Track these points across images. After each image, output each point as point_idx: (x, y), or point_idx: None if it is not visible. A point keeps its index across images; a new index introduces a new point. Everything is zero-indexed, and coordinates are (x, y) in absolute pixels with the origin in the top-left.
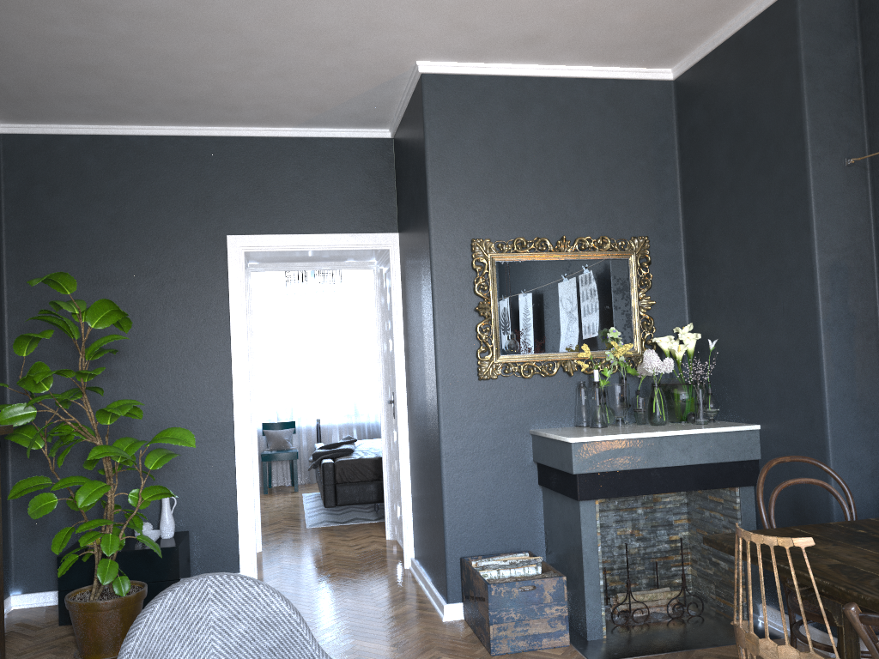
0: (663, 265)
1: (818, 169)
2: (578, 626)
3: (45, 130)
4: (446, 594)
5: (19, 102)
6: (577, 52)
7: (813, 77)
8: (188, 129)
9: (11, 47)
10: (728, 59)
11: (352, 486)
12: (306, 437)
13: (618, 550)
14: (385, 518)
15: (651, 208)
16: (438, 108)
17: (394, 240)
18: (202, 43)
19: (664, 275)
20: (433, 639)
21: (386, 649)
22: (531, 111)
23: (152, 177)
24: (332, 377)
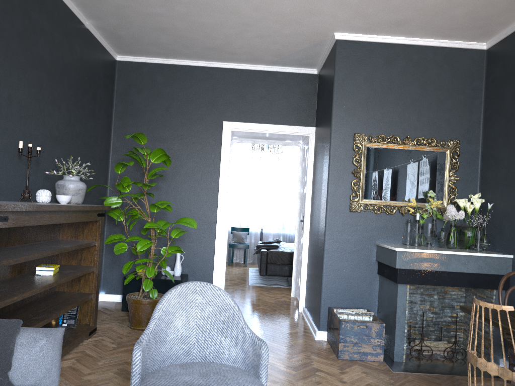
0: (466, 158)
1: None
2: (389, 353)
3: (138, 60)
4: (318, 325)
5: (128, 45)
6: (427, 31)
7: None
8: (209, 63)
9: (128, 17)
10: None
11: (276, 265)
12: (254, 237)
13: (419, 317)
14: (292, 285)
15: (463, 123)
16: (343, 59)
17: (312, 131)
18: (221, 19)
19: (467, 163)
20: (308, 347)
21: (282, 347)
22: (397, 64)
23: (188, 87)
24: (272, 206)
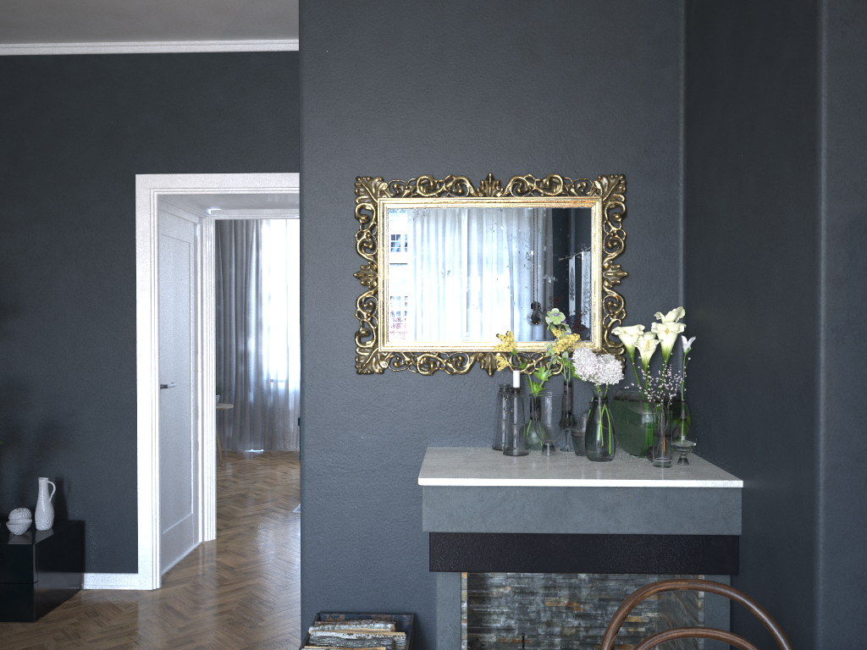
0: (648, 218)
1: (839, 43)
2: None
3: None
4: None
5: None
6: None
7: None
8: (96, 45)
9: None
10: None
11: None
12: None
13: (545, 627)
14: None
15: (634, 132)
16: None
17: None
18: None
19: (649, 233)
20: None
21: None
22: None
23: (56, 104)
24: None
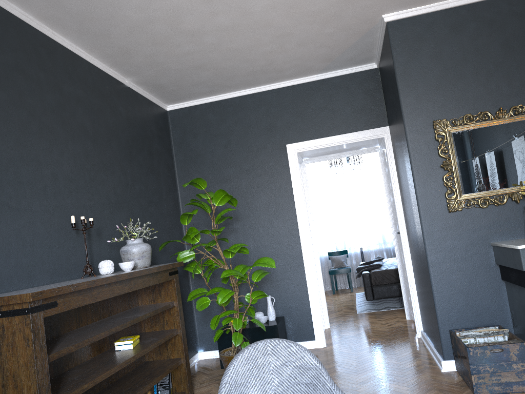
0: None
1: None
2: None
3: (188, 104)
4: (442, 354)
5: (173, 92)
6: None
7: None
8: (258, 88)
9: (162, 64)
10: None
11: (382, 287)
12: (354, 259)
13: None
14: (404, 306)
15: None
16: (400, 41)
17: (386, 131)
18: (254, 37)
19: None
20: (434, 383)
21: (402, 389)
22: (466, 28)
23: (243, 119)
24: (366, 221)
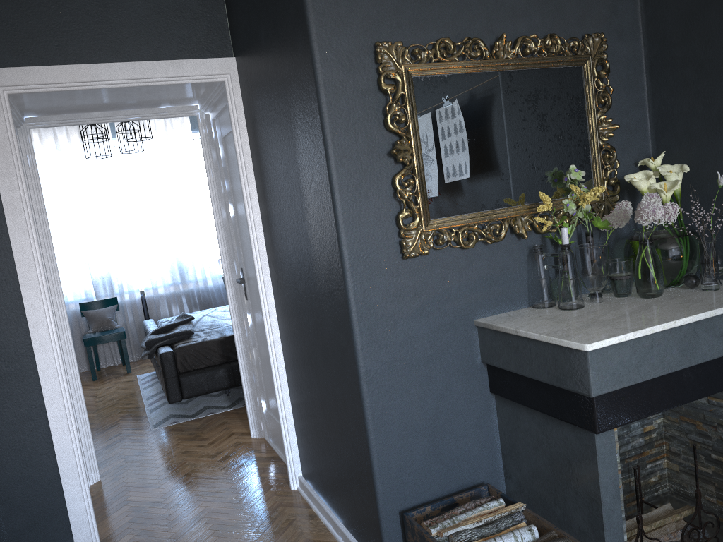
0: (620, 74)
1: None
2: None
3: None
4: None
5: None
6: None
7: None
8: None
9: None
10: None
11: (198, 374)
12: (131, 312)
13: None
14: (248, 415)
15: None
16: None
17: (230, 68)
18: None
19: (623, 88)
20: None
21: None
22: None
23: None
24: (152, 245)
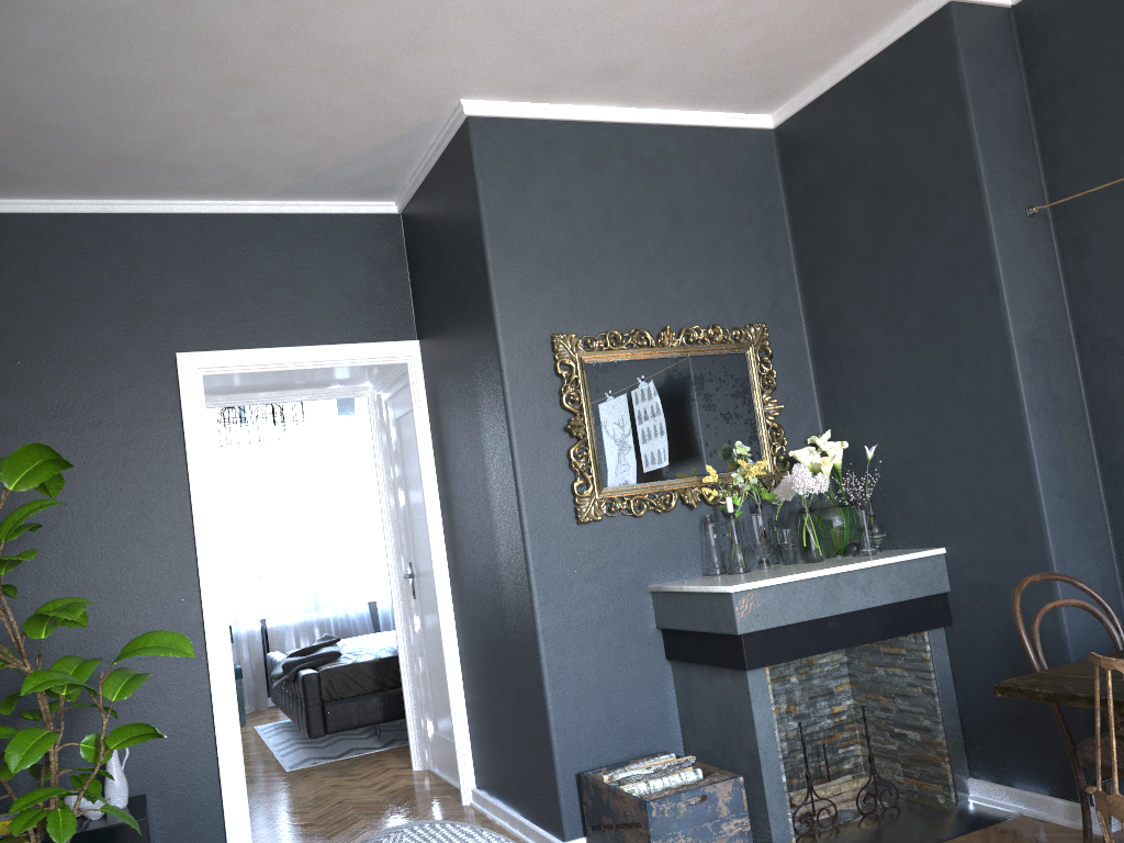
0: (785, 359)
1: (1000, 220)
2: None
3: None
4: (561, 828)
5: None
6: (667, 90)
7: (981, 110)
8: (108, 203)
9: None
10: (855, 97)
11: (347, 703)
12: (247, 646)
13: None
14: (410, 741)
15: (764, 287)
16: (493, 162)
17: (414, 350)
18: (165, 66)
19: (788, 371)
20: None
21: None
22: (611, 167)
23: (56, 273)
24: (280, 558)
